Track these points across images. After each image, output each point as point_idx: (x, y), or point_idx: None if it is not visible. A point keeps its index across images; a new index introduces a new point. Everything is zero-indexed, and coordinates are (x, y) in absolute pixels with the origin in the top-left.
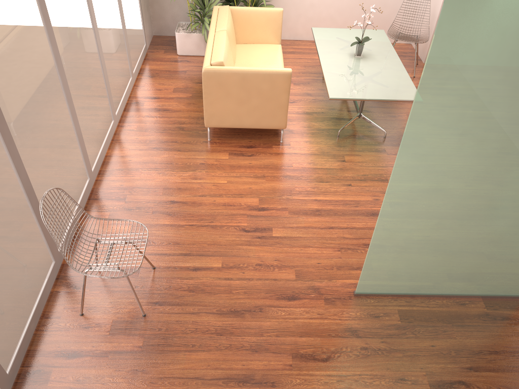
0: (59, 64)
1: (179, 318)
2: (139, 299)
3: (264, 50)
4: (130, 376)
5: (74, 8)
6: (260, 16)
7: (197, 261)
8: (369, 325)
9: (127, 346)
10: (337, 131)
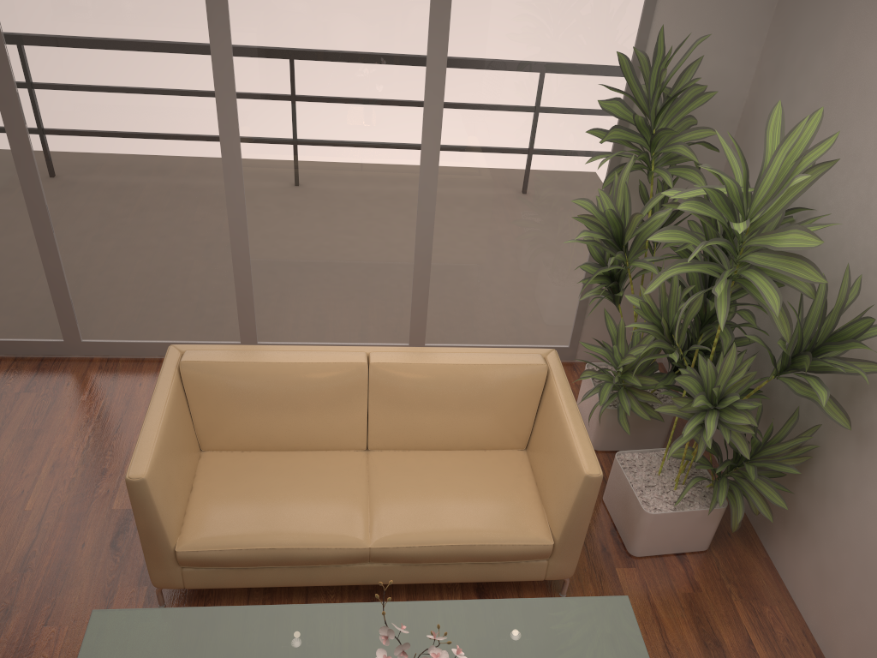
0: (25, 168)
1: None
2: None
3: (482, 501)
4: None
5: (144, 134)
6: (561, 443)
7: None
8: None
9: None
10: None
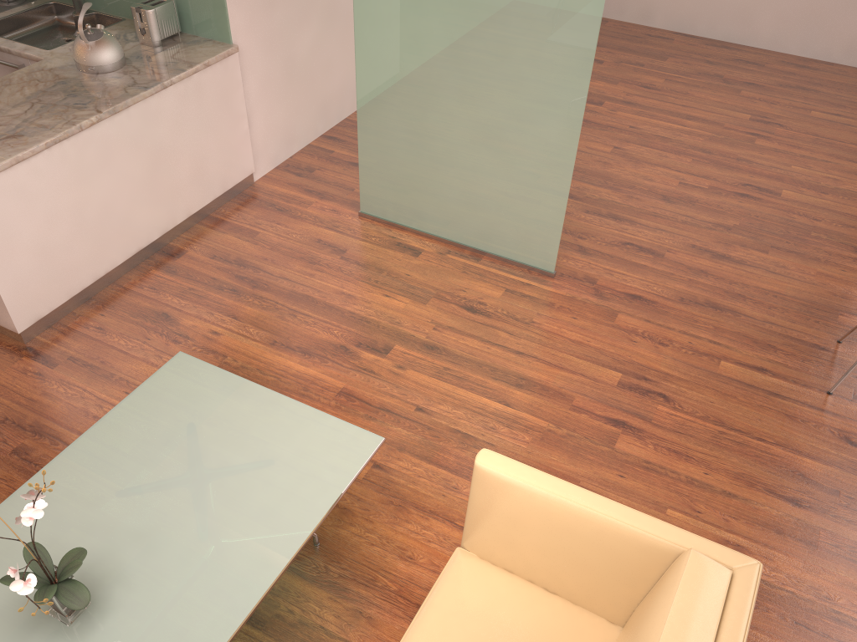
0: None
1: (791, 324)
2: (848, 361)
3: None
4: (849, 296)
5: None
6: None
7: (757, 379)
8: (560, 249)
9: (856, 319)
10: (302, 561)
